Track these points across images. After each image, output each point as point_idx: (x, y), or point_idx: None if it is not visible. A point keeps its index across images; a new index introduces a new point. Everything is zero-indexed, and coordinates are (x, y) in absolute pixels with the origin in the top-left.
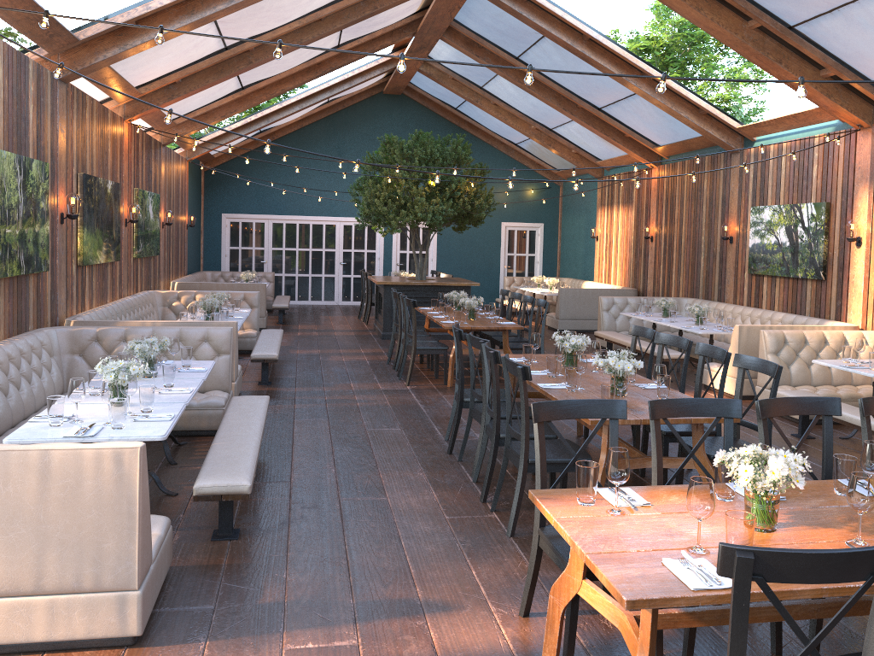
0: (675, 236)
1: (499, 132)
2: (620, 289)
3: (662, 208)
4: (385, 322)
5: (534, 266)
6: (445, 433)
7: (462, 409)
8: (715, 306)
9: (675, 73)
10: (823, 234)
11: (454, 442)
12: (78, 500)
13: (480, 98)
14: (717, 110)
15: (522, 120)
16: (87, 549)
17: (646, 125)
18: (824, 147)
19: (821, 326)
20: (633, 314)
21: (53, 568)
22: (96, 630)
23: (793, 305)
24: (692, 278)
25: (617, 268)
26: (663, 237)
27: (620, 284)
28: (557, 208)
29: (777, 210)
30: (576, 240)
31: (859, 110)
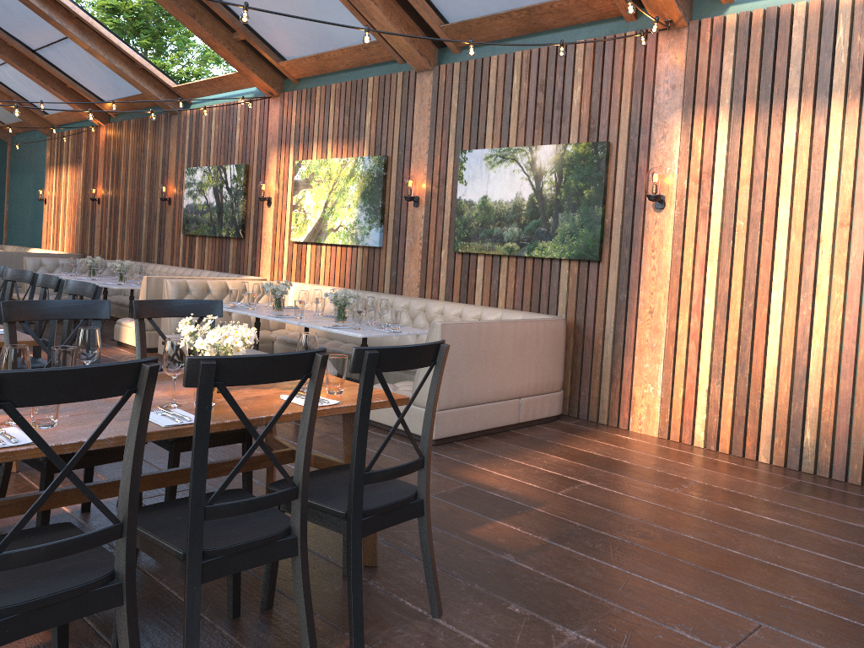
0: (121, 198)
1: None
2: (62, 254)
3: (109, 169)
4: None
5: None
6: None
7: None
8: (153, 267)
9: (146, 40)
10: (242, 194)
11: None
12: None
13: None
14: (152, 66)
15: None
16: None
17: (86, 75)
18: (245, 112)
19: (231, 278)
20: (57, 274)
21: None
22: None
23: (219, 263)
24: (136, 240)
25: (65, 233)
26: (110, 199)
27: (68, 251)
28: (5, 168)
29: (208, 171)
30: (25, 204)
31: (269, 78)
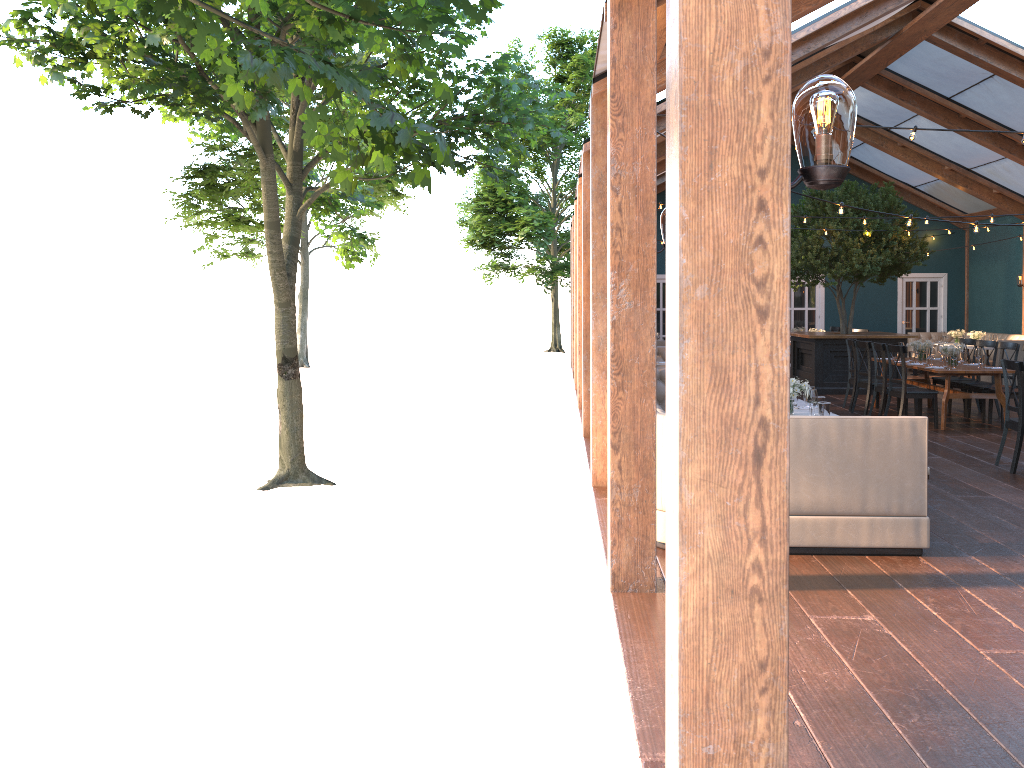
0: None
1: (897, 175)
2: None
3: None
4: (816, 377)
5: (937, 320)
6: (988, 460)
7: (1023, 433)
8: None
9: None
10: None
11: (1017, 462)
12: (887, 452)
13: (885, 141)
14: None
15: (934, 162)
16: (893, 486)
17: None
18: None
19: None
20: None
21: (872, 498)
22: (899, 542)
23: None
24: None
25: None
26: None
27: None
28: (963, 256)
29: None
30: (992, 290)
31: None
